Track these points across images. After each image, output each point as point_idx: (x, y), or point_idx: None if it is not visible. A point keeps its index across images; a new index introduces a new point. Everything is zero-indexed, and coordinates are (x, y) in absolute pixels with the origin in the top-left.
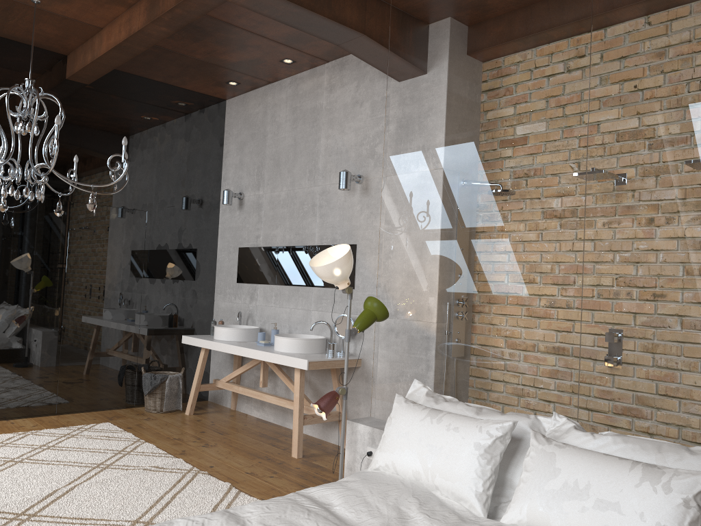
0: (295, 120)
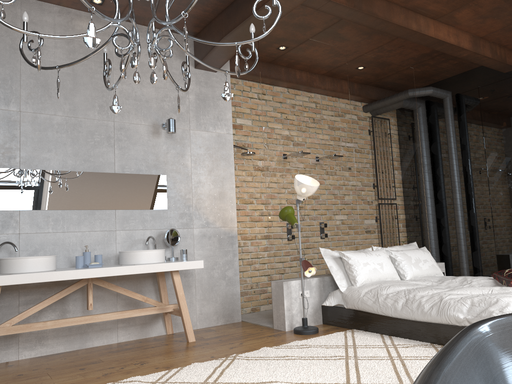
0: (72, 52)
